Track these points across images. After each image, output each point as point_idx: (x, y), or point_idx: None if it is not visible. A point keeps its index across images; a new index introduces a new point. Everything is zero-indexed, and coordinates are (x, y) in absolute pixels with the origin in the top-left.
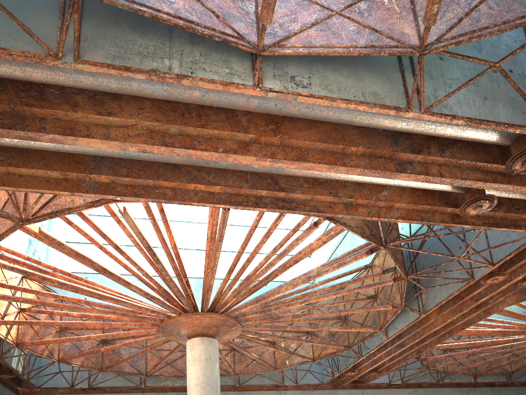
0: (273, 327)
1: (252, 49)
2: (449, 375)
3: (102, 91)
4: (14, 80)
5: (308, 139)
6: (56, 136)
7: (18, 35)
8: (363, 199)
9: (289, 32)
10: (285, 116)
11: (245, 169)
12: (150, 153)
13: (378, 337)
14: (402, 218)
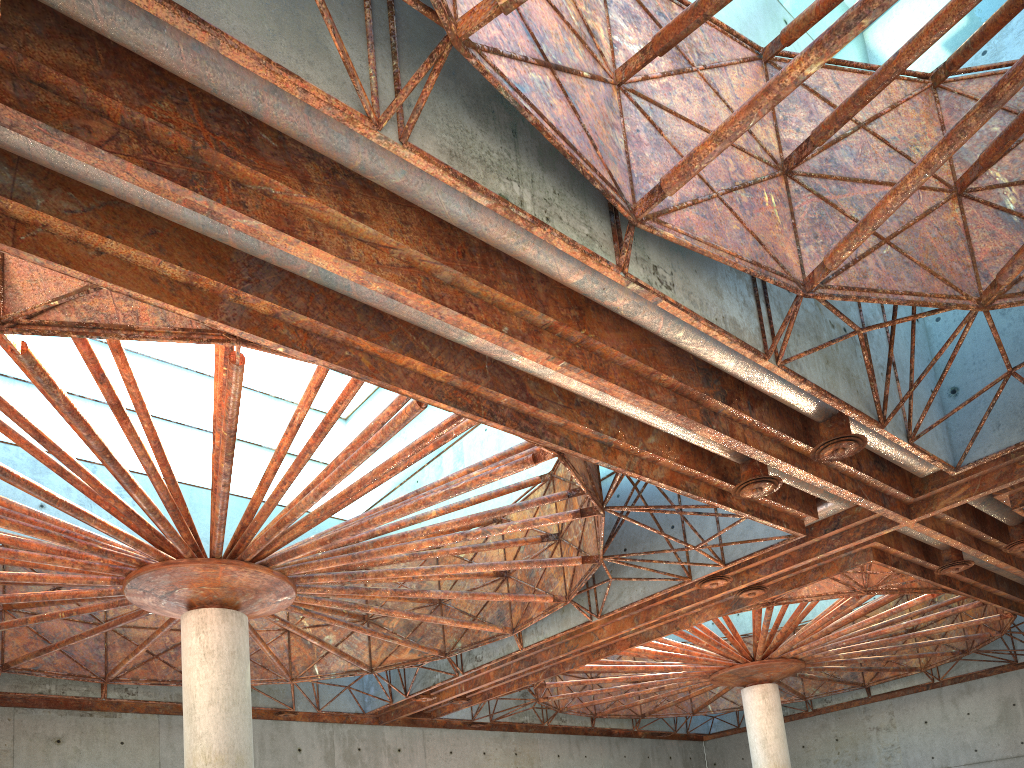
0: (346, 606)
1: (630, 215)
2: (559, 714)
3: (345, 169)
4: (197, 90)
5: (617, 347)
6: (263, 226)
7: (313, 56)
8: (628, 443)
9: (667, 203)
10: (589, 300)
11: (497, 357)
12: (400, 302)
13: (502, 642)
14: (666, 483)
